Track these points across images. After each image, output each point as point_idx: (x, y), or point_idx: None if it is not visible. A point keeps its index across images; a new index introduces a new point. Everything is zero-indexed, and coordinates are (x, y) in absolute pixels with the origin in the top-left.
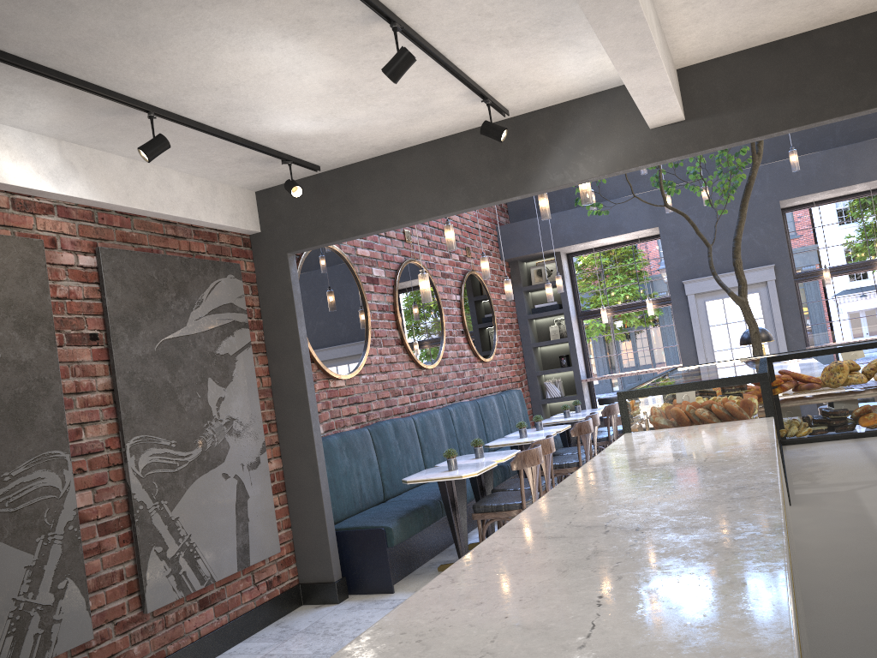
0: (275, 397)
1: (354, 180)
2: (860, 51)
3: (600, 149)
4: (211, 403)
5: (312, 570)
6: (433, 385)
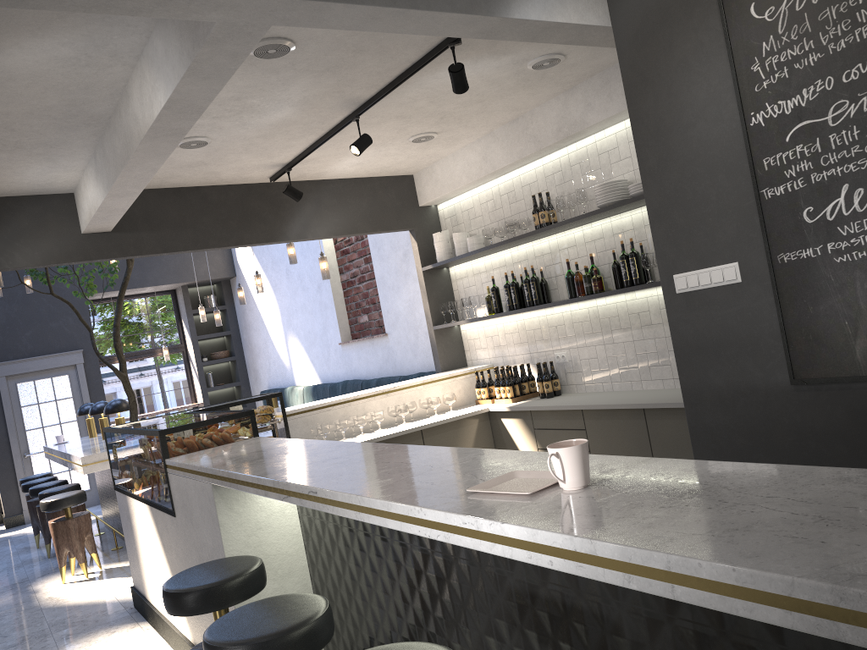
0: None
1: None
2: (230, 207)
3: (37, 243)
4: None
5: None
6: None
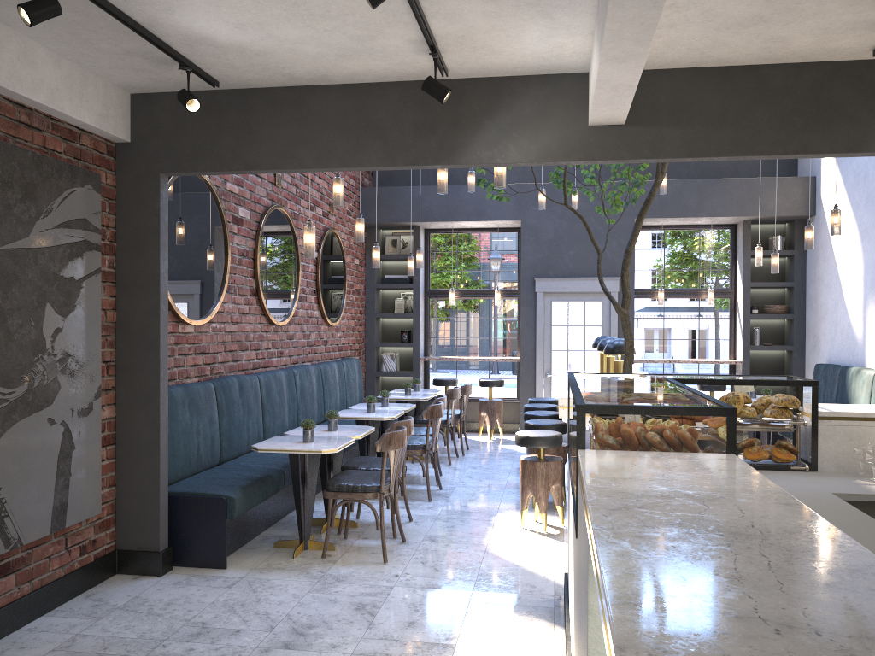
0: (118, 336)
1: (256, 107)
2: (798, 97)
3: (535, 135)
4: (45, 334)
5: (134, 536)
6: (280, 344)
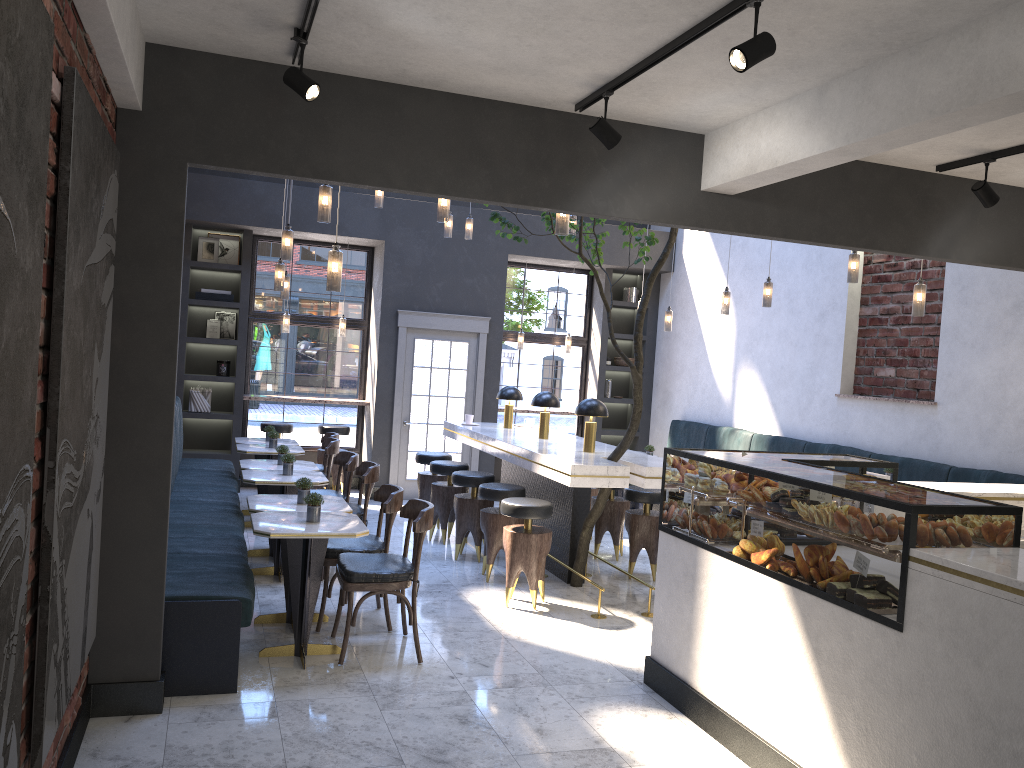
0: (108, 384)
1: (334, 99)
2: (870, 195)
3: (650, 191)
4: (93, 388)
5: (119, 662)
6: None
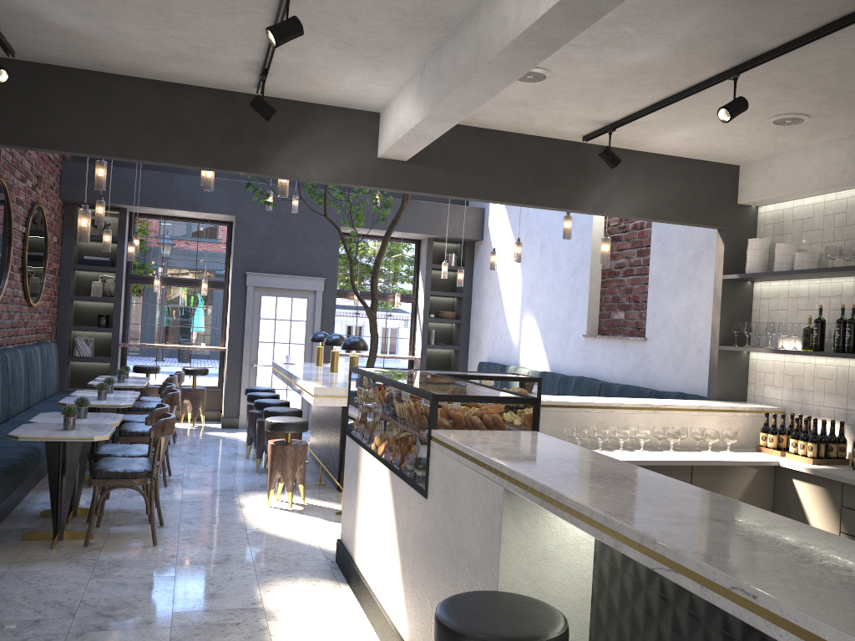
0: None
1: (53, 85)
2: (531, 161)
3: (333, 158)
4: None
5: None
6: None
